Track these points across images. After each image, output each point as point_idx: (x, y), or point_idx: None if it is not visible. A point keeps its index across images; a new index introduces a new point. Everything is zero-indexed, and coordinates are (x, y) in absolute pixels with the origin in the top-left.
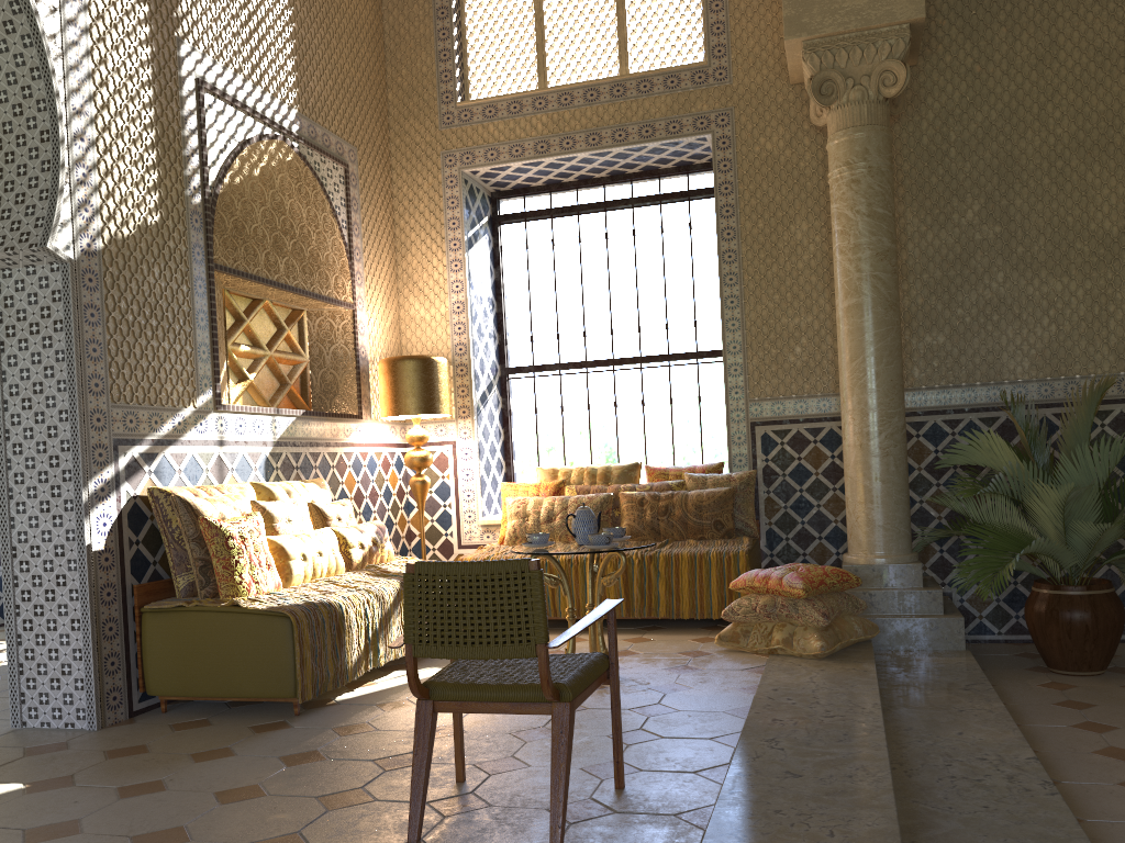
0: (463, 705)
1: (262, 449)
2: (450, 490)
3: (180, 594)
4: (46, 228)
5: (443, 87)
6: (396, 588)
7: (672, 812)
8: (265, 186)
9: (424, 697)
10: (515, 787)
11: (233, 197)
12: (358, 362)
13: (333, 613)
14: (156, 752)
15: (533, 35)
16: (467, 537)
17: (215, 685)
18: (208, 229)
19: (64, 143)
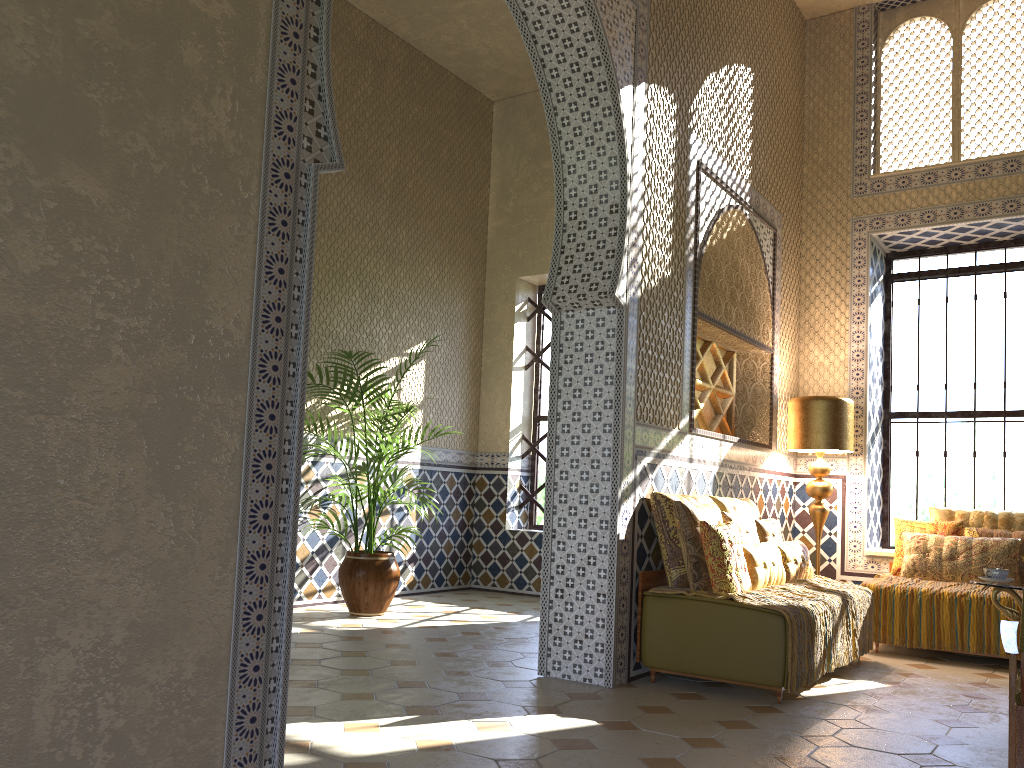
0: None
1: (712, 468)
2: (837, 519)
3: (672, 584)
4: (613, 280)
5: (857, 161)
6: (839, 603)
7: None
8: (728, 247)
9: None
10: None
11: (710, 256)
12: (772, 399)
13: (808, 617)
14: (682, 714)
15: (948, 114)
16: (850, 565)
17: (707, 665)
18: (695, 283)
19: (628, 214)
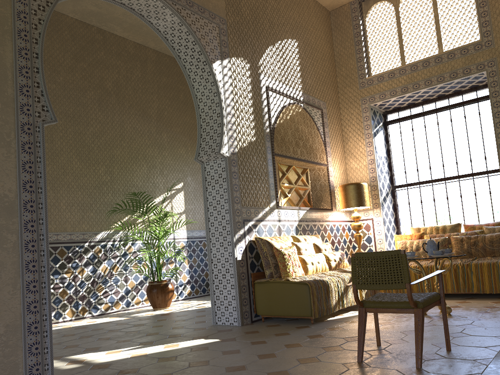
0: (377, 309)
1: (294, 223)
2: (372, 239)
3: (267, 277)
4: (220, 146)
5: (359, 72)
6: (349, 276)
7: (472, 359)
8: (291, 122)
9: (361, 306)
10: (402, 348)
11: (280, 127)
12: (330, 187)
13: (324, 284)
14: (262, 333)
15: (397, 44)
16: None
17: (281, 311)
18: (271, 141)
19: (224, 116)
